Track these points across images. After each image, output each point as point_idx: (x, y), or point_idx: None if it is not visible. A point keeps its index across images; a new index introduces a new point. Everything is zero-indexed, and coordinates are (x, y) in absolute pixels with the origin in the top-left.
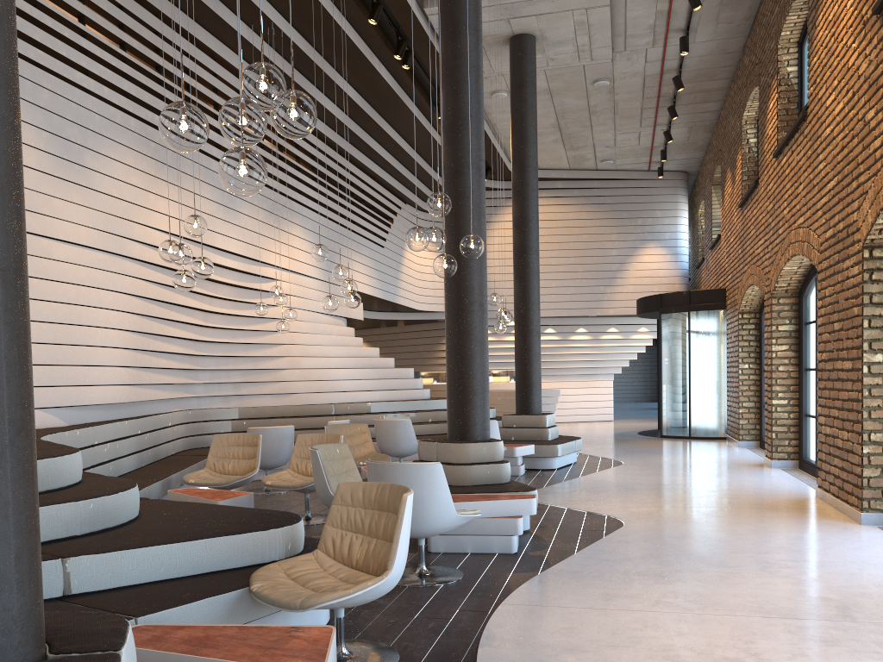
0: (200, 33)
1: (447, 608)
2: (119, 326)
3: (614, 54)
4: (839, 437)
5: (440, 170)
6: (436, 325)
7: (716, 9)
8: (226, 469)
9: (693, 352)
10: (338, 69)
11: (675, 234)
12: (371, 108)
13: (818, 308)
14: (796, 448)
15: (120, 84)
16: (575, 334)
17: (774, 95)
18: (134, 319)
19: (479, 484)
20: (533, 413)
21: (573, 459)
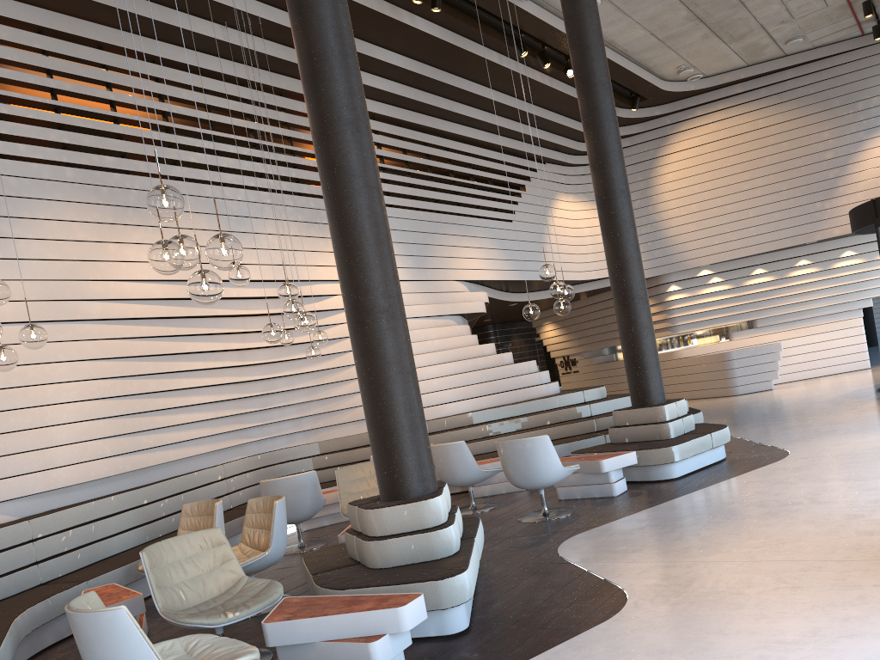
0: (165, 50)
1: None
2: (82, 397)
3: None
4: None
5: (572, 114)
6: None
7: None
8: None
9: None
10: (366, 38)
11: None
12: (436, 69)
13: None
14: None
15: (43, 135)
16: (795, 268)
17: None
18: (109, 384)
19: (403, 563)
20: (650, 403)
21: (715, 458)
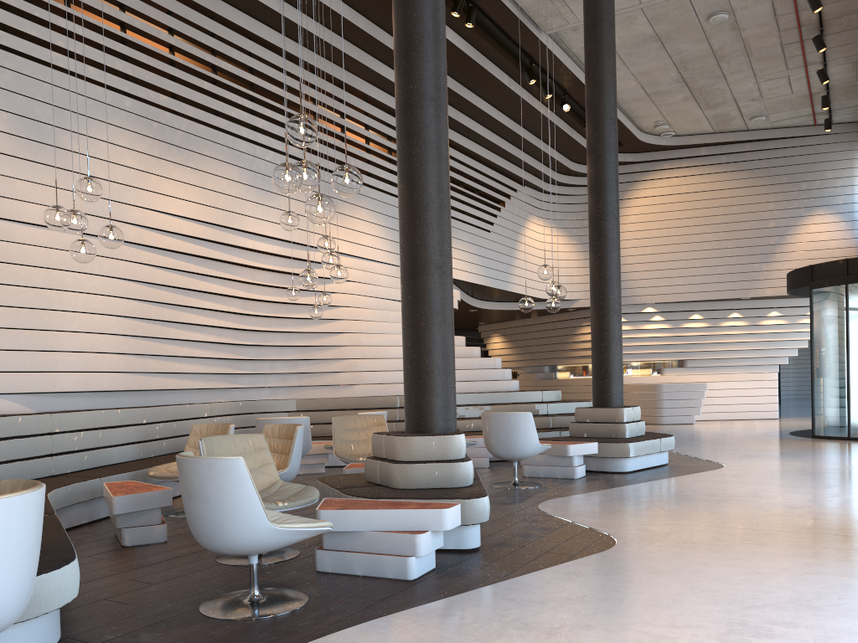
0: (225, 10)
1: None
2: (108, 311)
3: None
4: None
5: (557, 146)
6: (568, 315)
7: None
8: None
9: (853, 333)
10: None
11: (851, 196)
12: (452, 80)
13: None
14: None
15: (111, 63)
16: (727, 319)
17: None
18: (131, 304)
19: (425, 487)
20: (610, 406)
21: (660, 461)
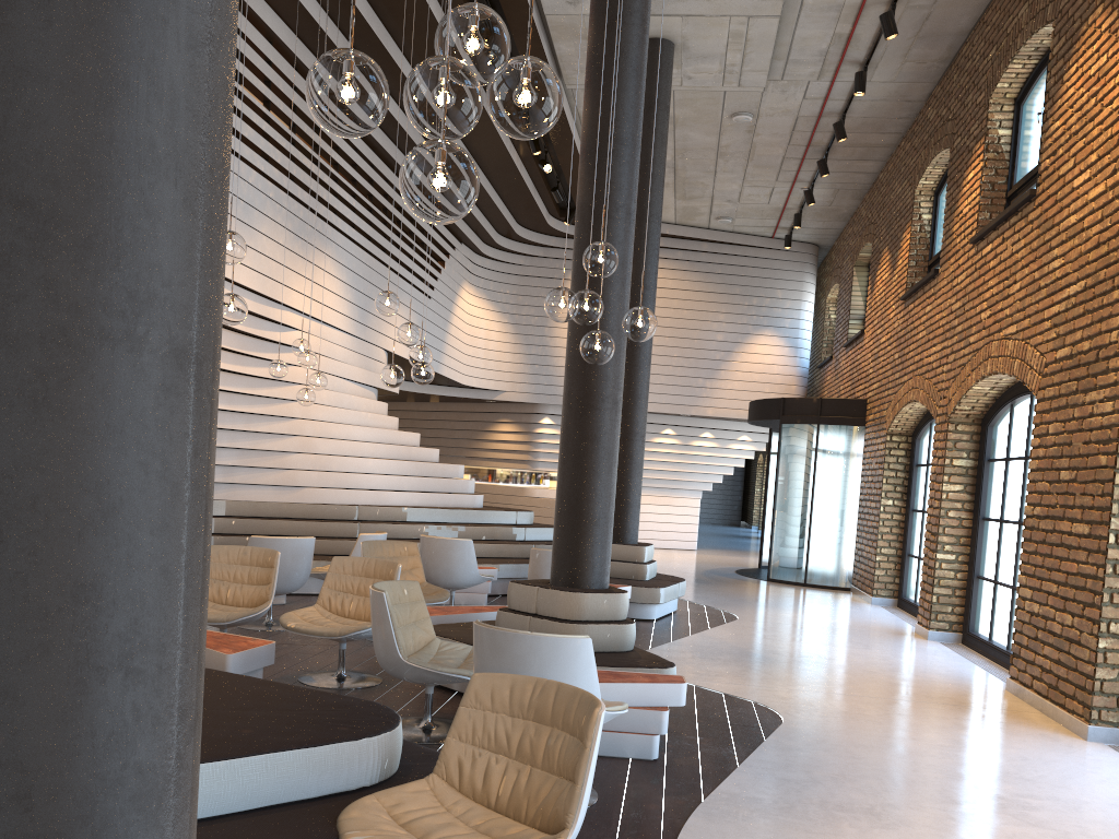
0: None
1: None
2: None
3: (767, 83)
4: (1055, 620)
5: (511, 204)
6: (483, 406)
7: (908, 41)
8: (223, 596)
9: (819, 476)
10: (405, 50)
11: (797, 321)
12: None
13: (1033, 447)
14: (960, 617)
15: None
16: (660, 435)
17: (978, 163)
18: None
19: (595, 650)
20: (627, 542)
21: (674, 607)
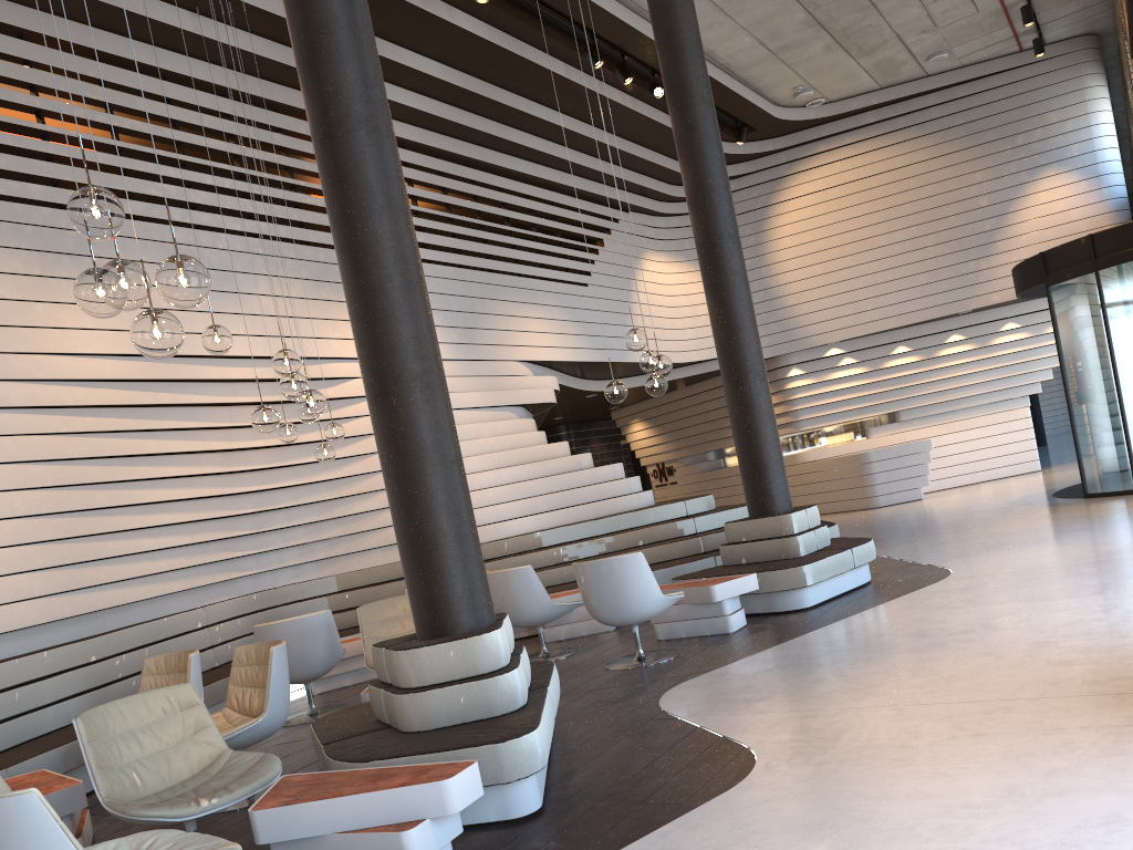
0: (114, 43)
1: None
2: None
3: None
4: None
5: (662, 148)
6: None
7: None
8: None
9: (1117, 340)
10: (390, 37)
11: (1090, 142)
12: (483, 83)
13: None
14: None
15: None
16: (946, 345)
17: None
18: (38, 496)
19: (449, 724)
20: (773, 512)
21: (858, 581)
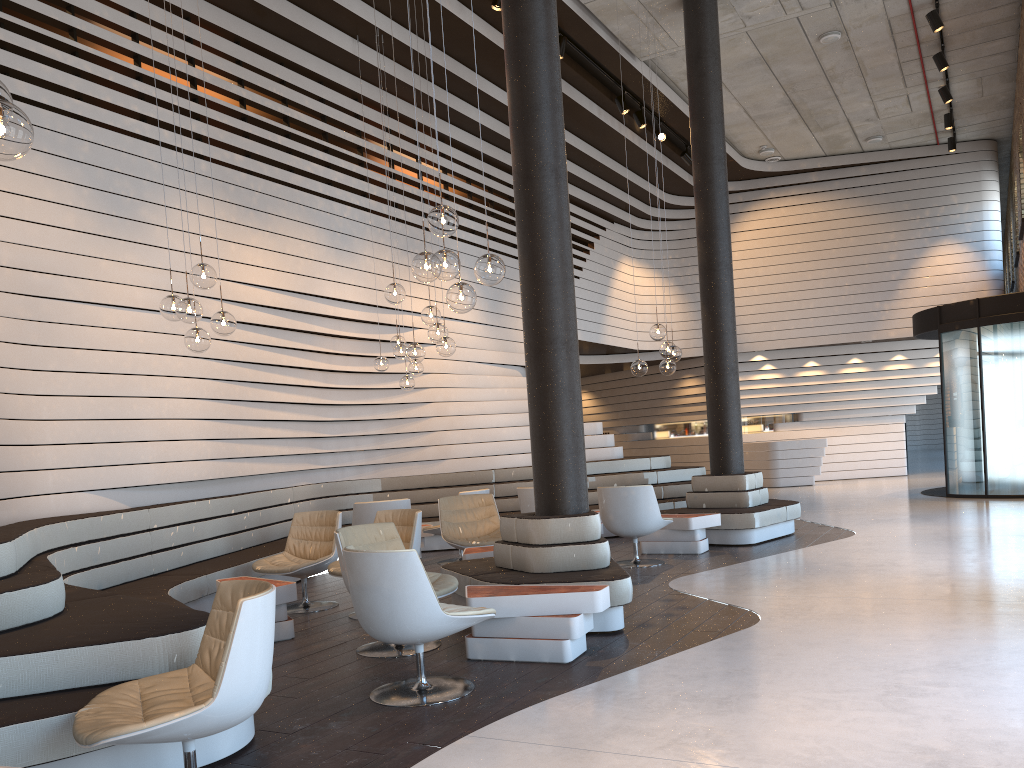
0: (295, 54)
1: (397, 739)
2: (194, 394)
3: None
4: None
5: (650, 177)
6: None
7: None
8: (307, 553)
9: (987, 380)
10: (480, 72)
11: (980, 223)
12: None
13: None
14: None
15: (185, 124)
16: (847, 366)
17: None
18: (216, 386)
19: (563, 570)
20: (730, 472)
21: (786, 531)
